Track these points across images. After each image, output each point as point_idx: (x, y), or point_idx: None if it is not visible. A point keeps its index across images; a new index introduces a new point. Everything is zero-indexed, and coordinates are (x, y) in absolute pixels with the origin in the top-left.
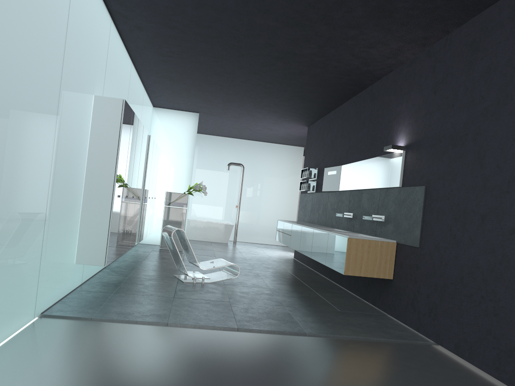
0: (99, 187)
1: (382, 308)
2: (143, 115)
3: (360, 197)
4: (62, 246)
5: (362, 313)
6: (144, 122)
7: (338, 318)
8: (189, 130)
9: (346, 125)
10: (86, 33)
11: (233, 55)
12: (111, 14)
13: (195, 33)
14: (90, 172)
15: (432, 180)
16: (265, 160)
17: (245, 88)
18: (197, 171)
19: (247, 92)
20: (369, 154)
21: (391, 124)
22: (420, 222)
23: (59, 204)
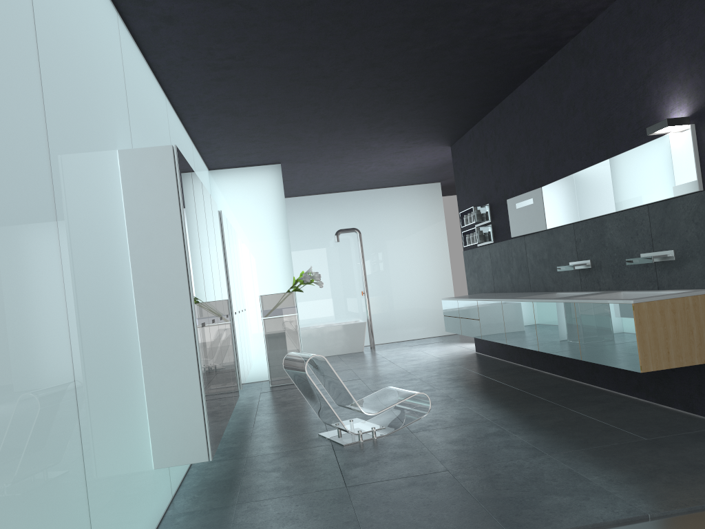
0: (165, 317)
1: None
2: None
3: (601, 230)
4: (124, 450)
5: (690, 435)
6: None
7: (664, 459)
8: (271, 194)
9: (533, 121)
10: (77, 27)
11: (336, 36)
12: (115, 1)
13: (270, 4)
14: (143, 294)
15: None
16: (387, 215)
17: (354, 100)
18: (292, 254)
19: (358, 106)
20: (600, 152)
21: (641, 89)
22: None
23: (100, 371)
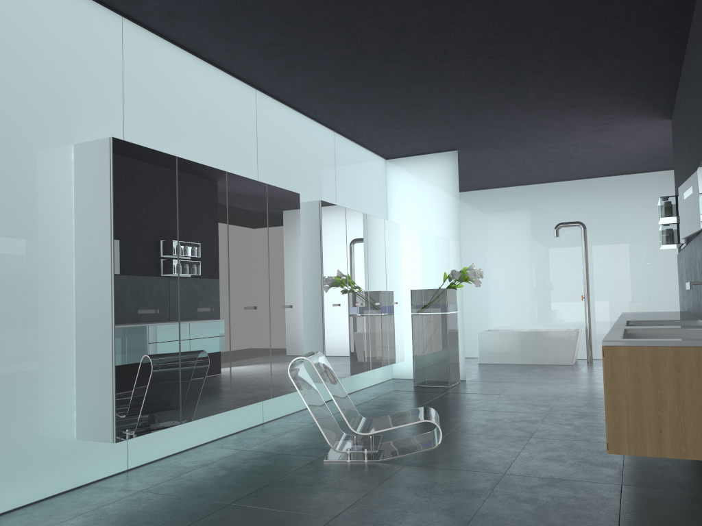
0: (93, 300)
1: None
2: (342, 173)
3: None
4: None
5: None
6: (351, 185)
7: None
8: (445, 183)
9: (695, 77)
10: None
11: (354, 5)
12: (111, 7)
13: None
14: (80, 277)
15: None
16: (630, 207)
17: (463, 73)
18: (510, 248)
19: (477, 80)
20: None
21: None
22: None
23: None
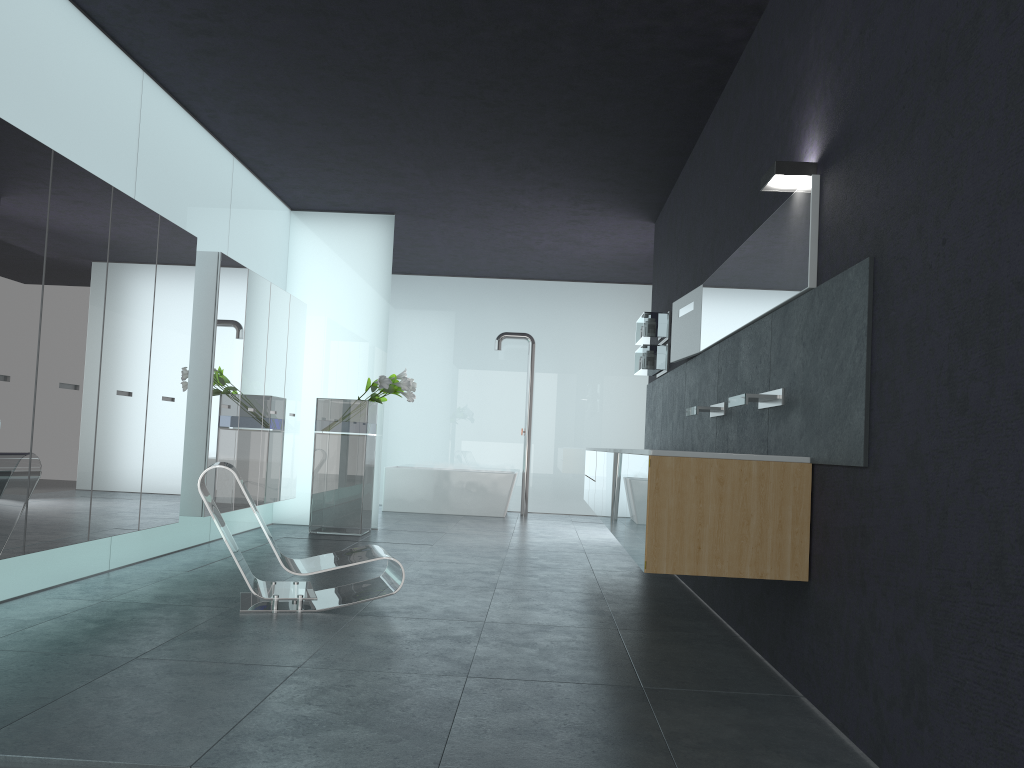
0: None
1: (790, 675)
2: (238, 219)
3: (737, 354)
4: None
5: (716, 695)
6: (247, 238)
7: (611, 717)
8: (374, 257)
9: (709, 179)
10: None
11: None
12: None
13: None
14: None
15: (889, 231)
16: (586, 323)
17: (443, 116)
18: (435, 358)
19: (457, 129)
20: (749, 227)
21: (787, 120)
22: (863, 383)
23: None
